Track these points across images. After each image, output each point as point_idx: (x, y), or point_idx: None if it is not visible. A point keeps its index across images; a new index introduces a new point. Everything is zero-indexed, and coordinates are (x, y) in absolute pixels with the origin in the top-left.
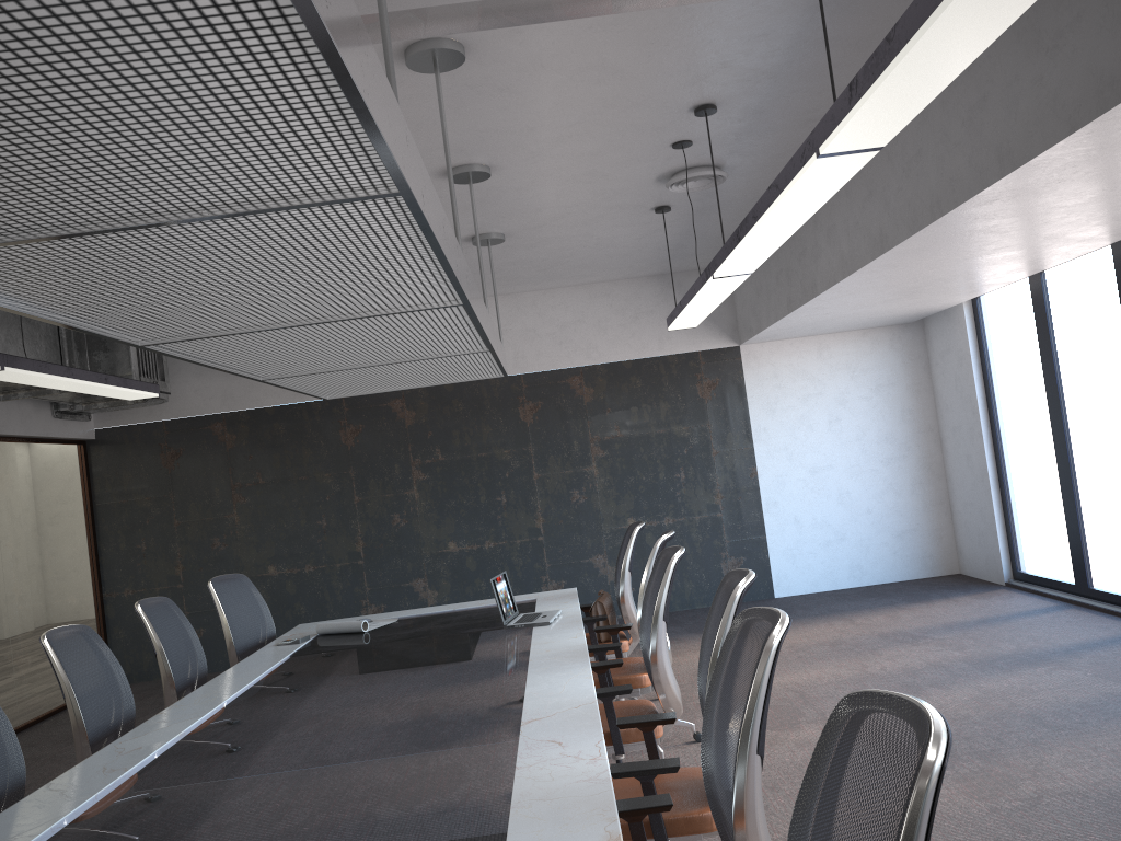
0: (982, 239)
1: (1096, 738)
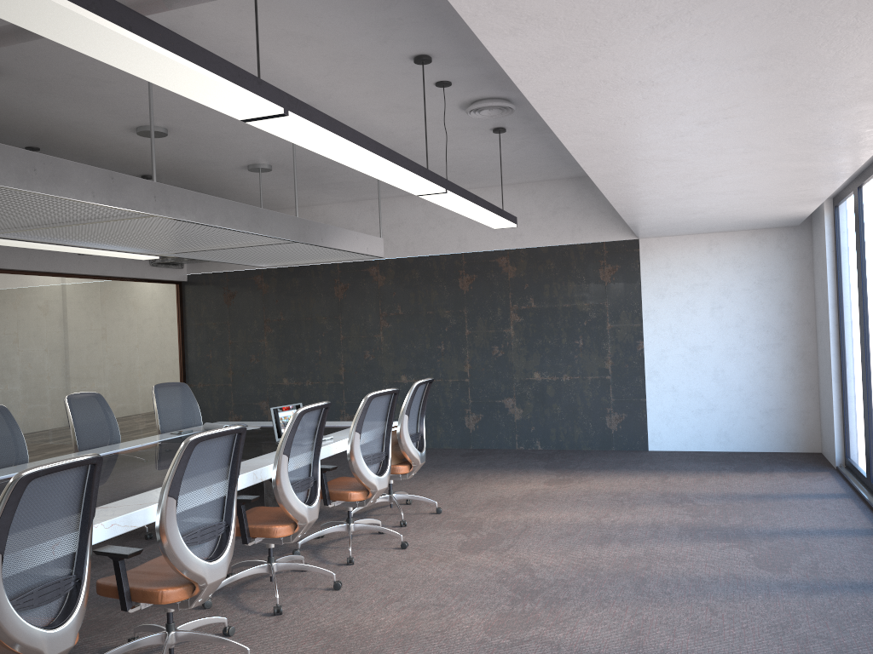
0: (673, 165)
1: (652, 607)
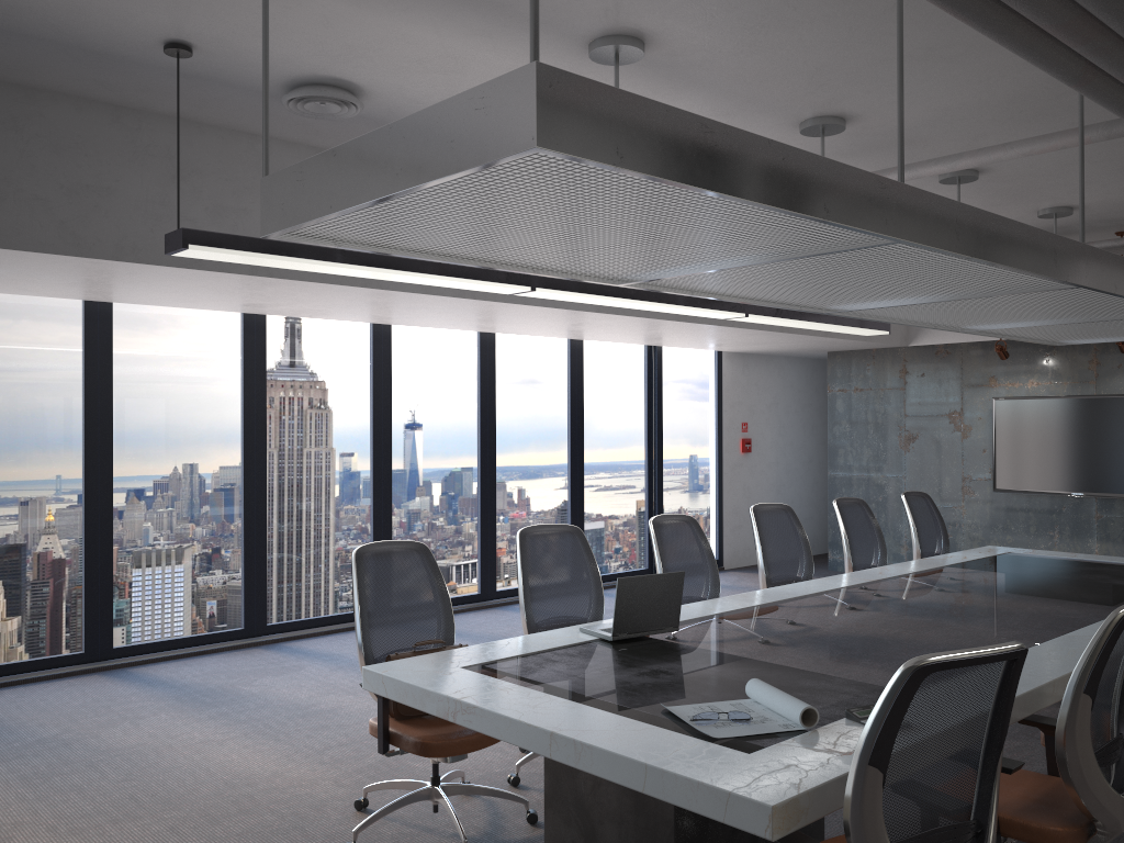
0: (333, 297)
1: None
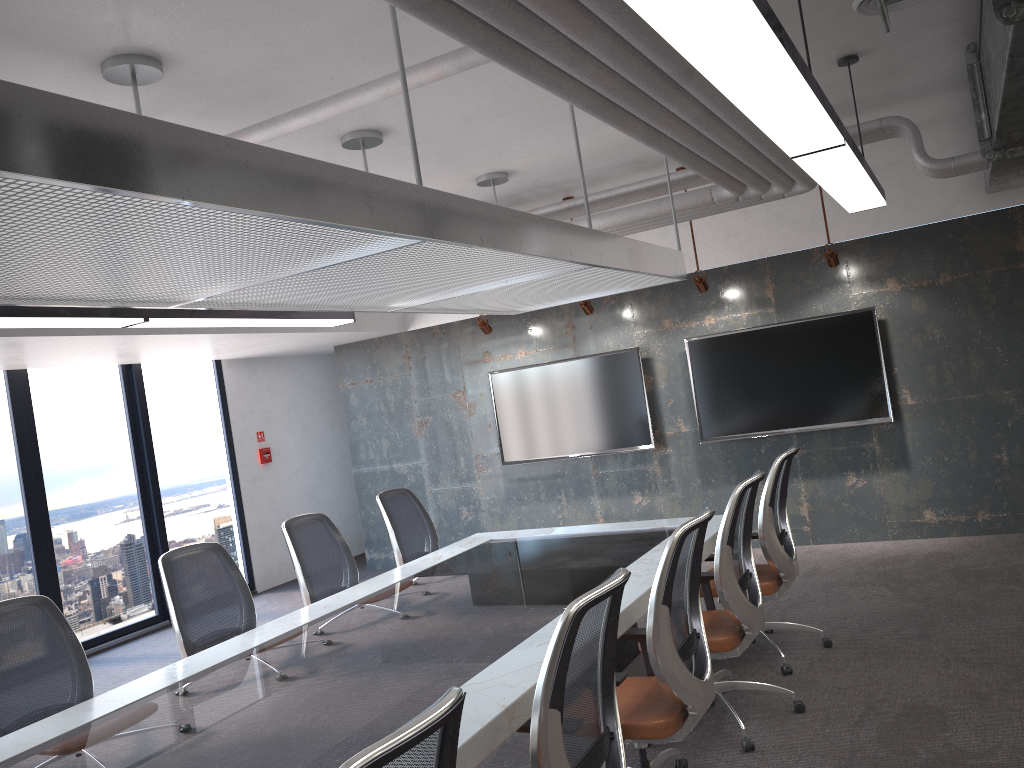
0: None
1: None
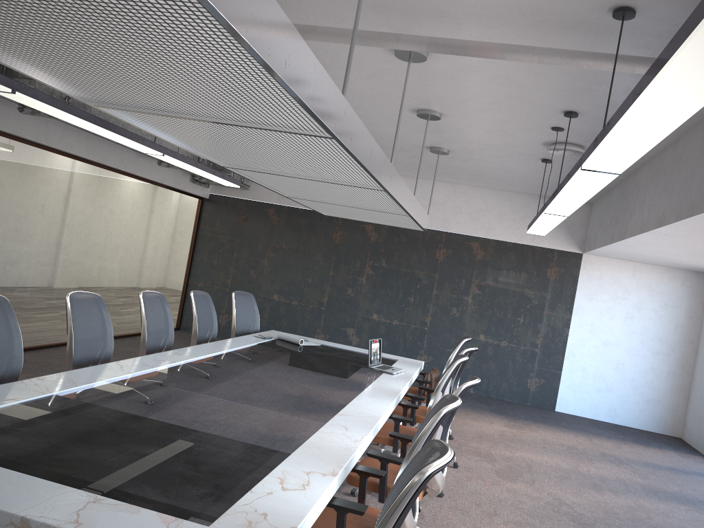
0: None
1: None
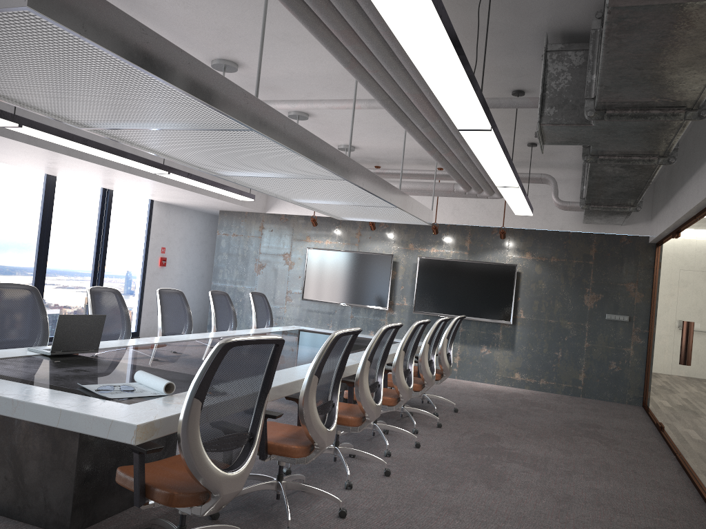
0: None
1: None
